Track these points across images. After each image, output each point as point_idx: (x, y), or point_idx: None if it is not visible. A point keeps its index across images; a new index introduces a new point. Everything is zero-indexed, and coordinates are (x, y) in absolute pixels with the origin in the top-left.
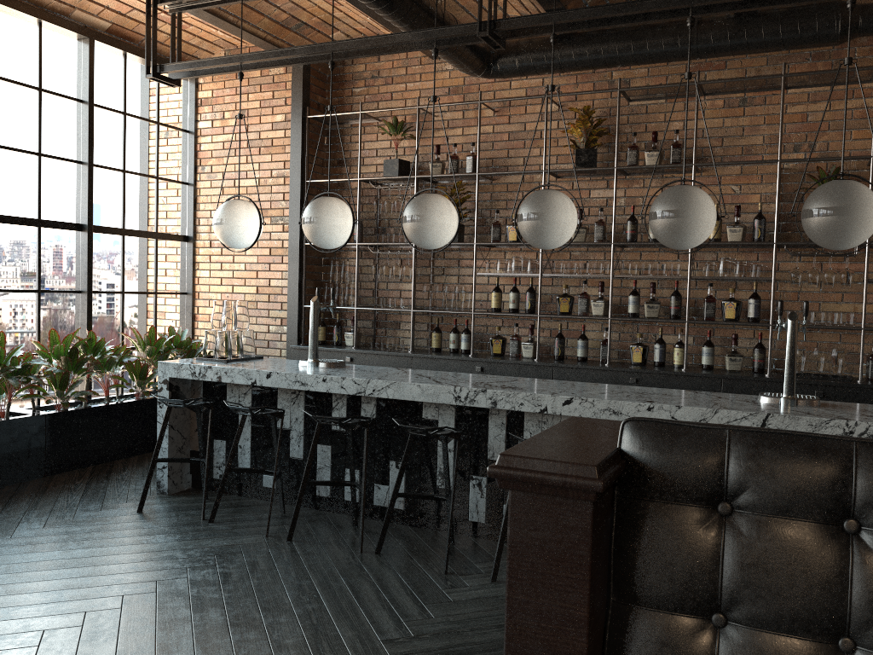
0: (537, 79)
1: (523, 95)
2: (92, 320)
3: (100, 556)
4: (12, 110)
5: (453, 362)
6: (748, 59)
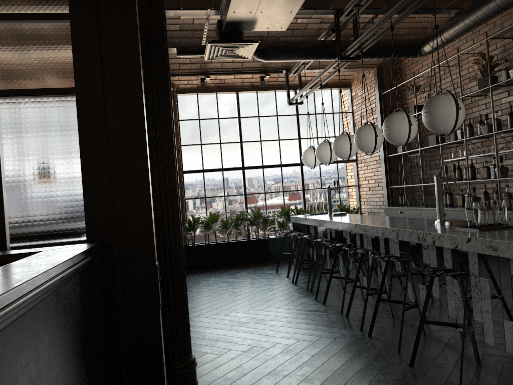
0: (470, 41)
1: (466, 52)
2: (307, 201)
3: (240, 281)
4: (267, 126)
5: (433, 211)
6: None
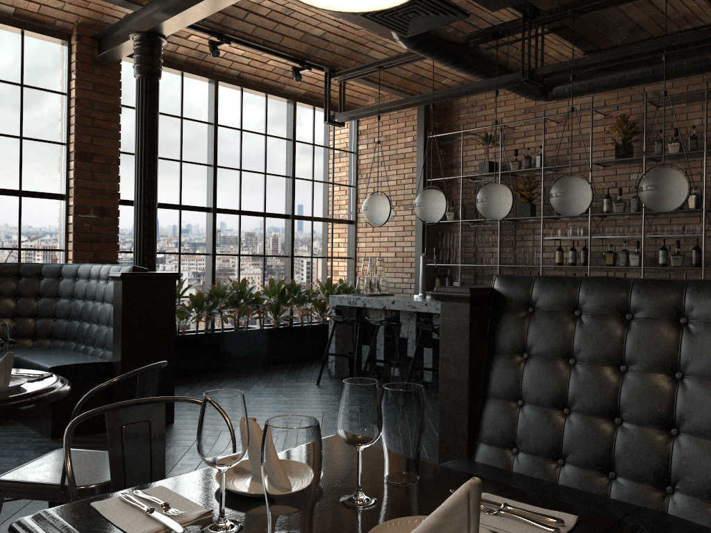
0: (588, 97)
1: (578, 109)
2: (293, 274)
3: (294, 401)
4: (251, 148)
5: None
6: None
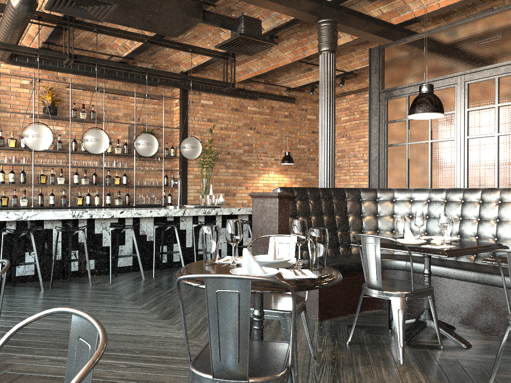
0: (17, 66)
1: (9, 72)
2: None
3: None
4: None
5: None
6: (115, 81)
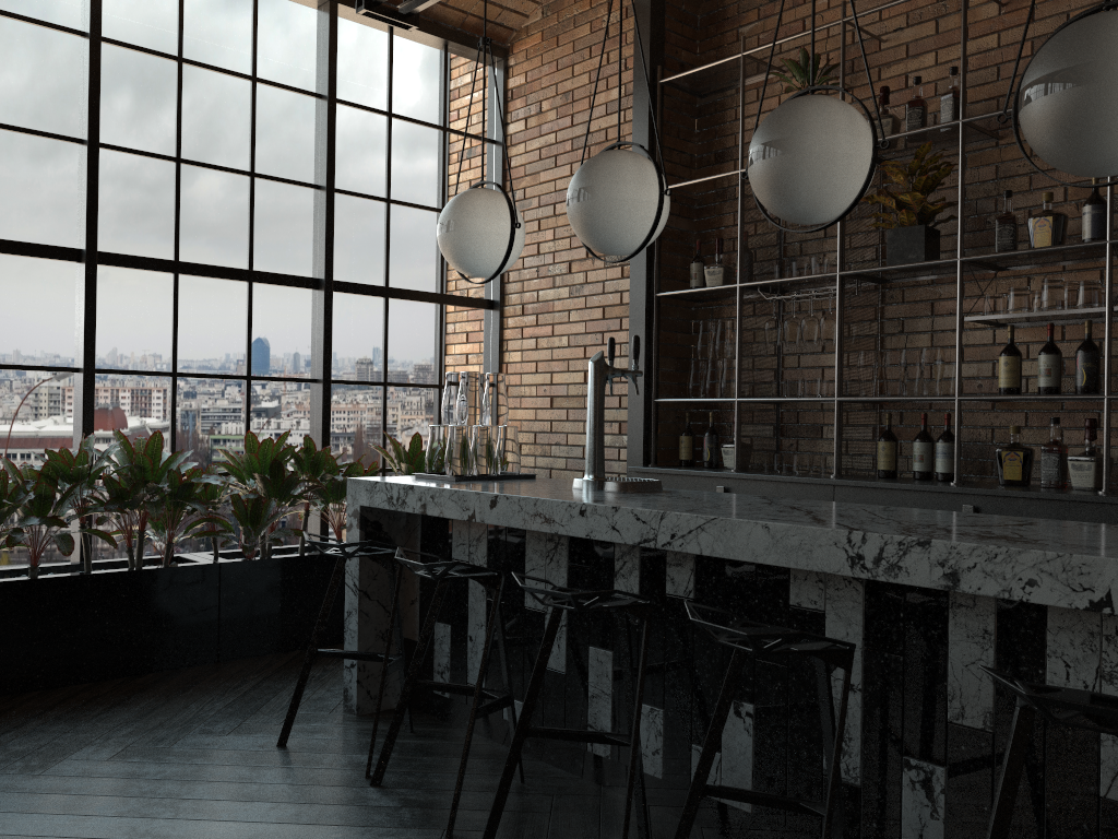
0: None
1: None
2: (334, 424)
3: None
4: (210, 109)
5: (914, 497)
6: None
